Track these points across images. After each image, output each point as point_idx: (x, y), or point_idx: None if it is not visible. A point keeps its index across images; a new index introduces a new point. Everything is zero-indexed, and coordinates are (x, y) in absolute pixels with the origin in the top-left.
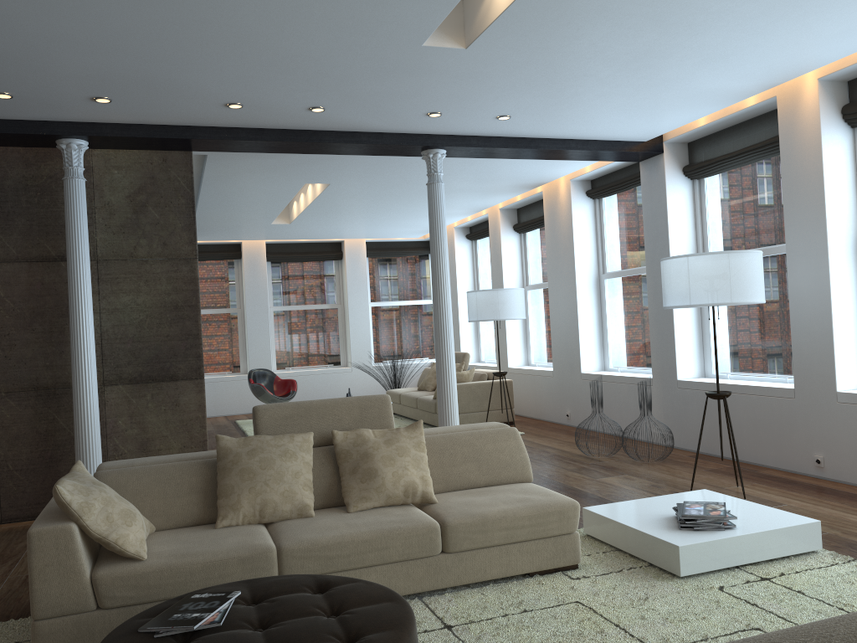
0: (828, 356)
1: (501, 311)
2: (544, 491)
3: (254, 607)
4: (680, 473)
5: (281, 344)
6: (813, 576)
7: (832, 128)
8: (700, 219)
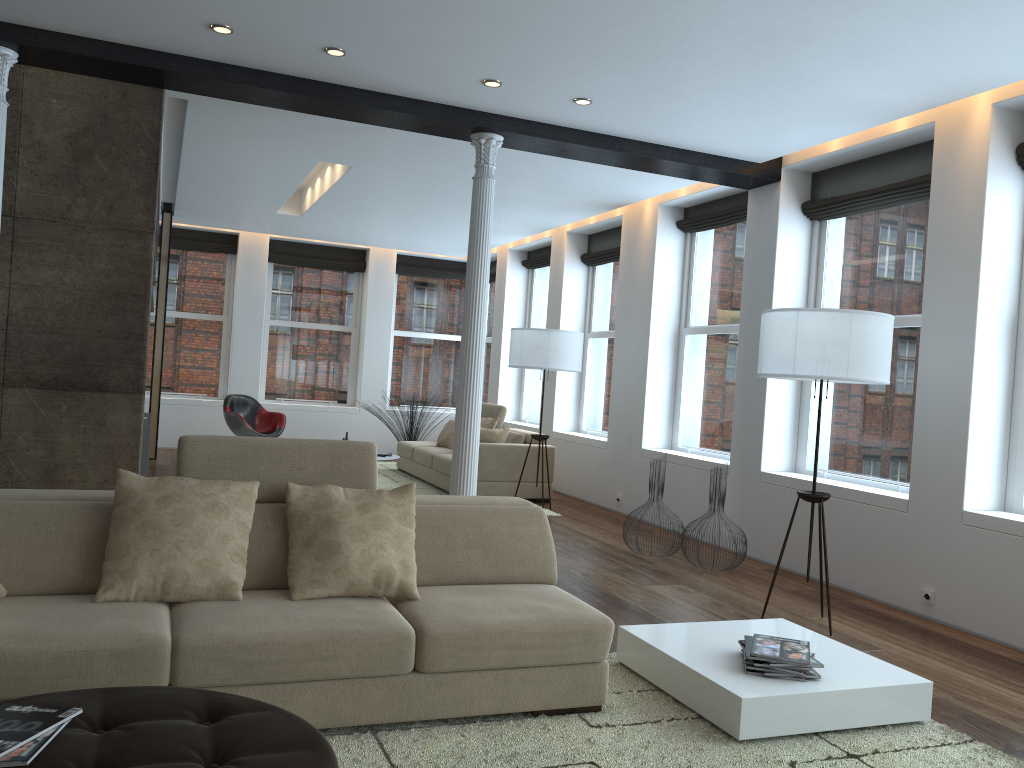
0: (959, 463)
1: (551, 359)
2: (569, 600)
3: (98, 736)
4: (751, 591)
5: (274, 368)
6: (917, 759)
7: (1001, 171)
8: (816, 272)
